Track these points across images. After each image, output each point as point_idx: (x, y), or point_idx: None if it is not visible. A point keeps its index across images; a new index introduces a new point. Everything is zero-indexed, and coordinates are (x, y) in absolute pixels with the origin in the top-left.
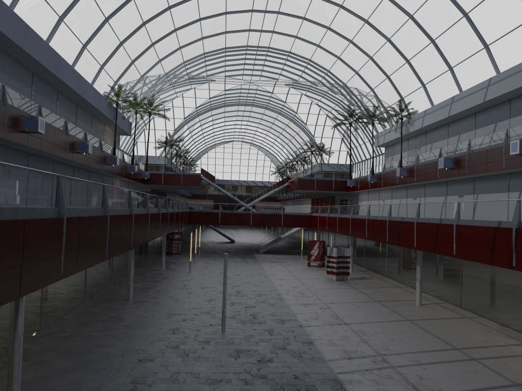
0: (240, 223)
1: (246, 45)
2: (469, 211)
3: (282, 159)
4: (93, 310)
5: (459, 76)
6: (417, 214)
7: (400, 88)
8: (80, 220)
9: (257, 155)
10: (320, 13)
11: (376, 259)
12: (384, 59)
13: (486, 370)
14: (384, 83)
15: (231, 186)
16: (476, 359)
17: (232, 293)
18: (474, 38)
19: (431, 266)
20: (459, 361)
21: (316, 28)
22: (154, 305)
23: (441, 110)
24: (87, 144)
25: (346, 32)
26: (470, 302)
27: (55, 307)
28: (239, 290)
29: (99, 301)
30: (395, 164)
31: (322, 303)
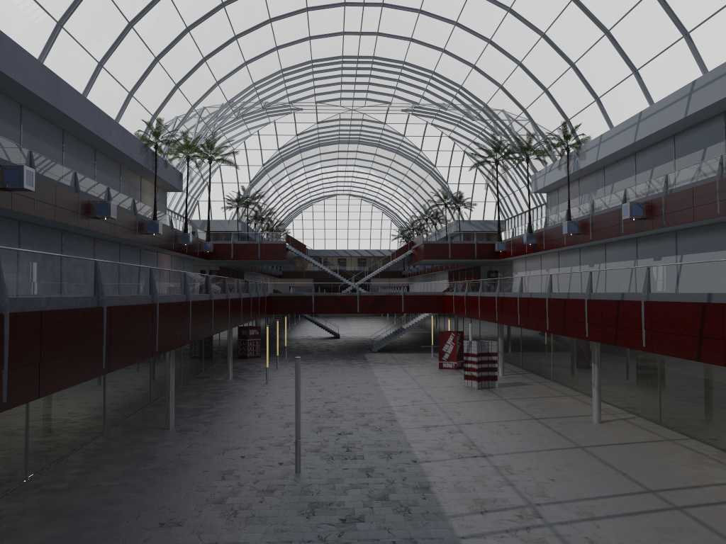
0: (342, 310)
1: (341, 55)
2: (663, 280)
3: (406, 217)
4: (113, 445)
5: (647, 81)
6: (588, 287)
7: (564, 106)
8: (42, 316)
9: (371, 213)
10: (443, 2)
11: (538, 355)
12: (539, 64)
13: (695, 527)
14: (541, 100)
15: (337, 258)
16: (680, 507)
17: (322, 413)
18: (668, 24)
19: (615, 364)
20: (654, 512)
21: (438, 25)
22: (203, 435)
23: (623, 133)
24: (109, 205)
25: (481, 28)
26: (674, 416)
27: (52, 444)
28: (333, 408)
29: (126, 432)
30: (561, 217)
31: (453, 424)
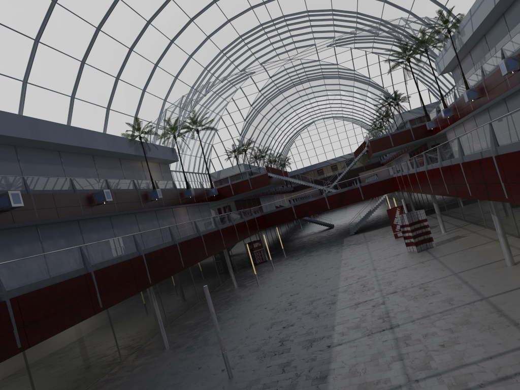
0: (317, 210)
1: (259, 24)
2: (504, 132)
3: (369, 121)
4: (119, 374)
5: None
6: (459, 152)
7: None
8: None
9: (344, 126)
10: None
11: (471, 208)
12: None
13: None
14: None
15: (330, 166)
16: None
17: (282, 307)
18: None
19: None
20: None
21: None
22: (185, 350)
23: (485, 1)
24: (103, 193)
25: None
26: None
27: (64, 387)
28: (293, 300)
29: (135, 358)
30: (464, 88)
31: (380, 296)
